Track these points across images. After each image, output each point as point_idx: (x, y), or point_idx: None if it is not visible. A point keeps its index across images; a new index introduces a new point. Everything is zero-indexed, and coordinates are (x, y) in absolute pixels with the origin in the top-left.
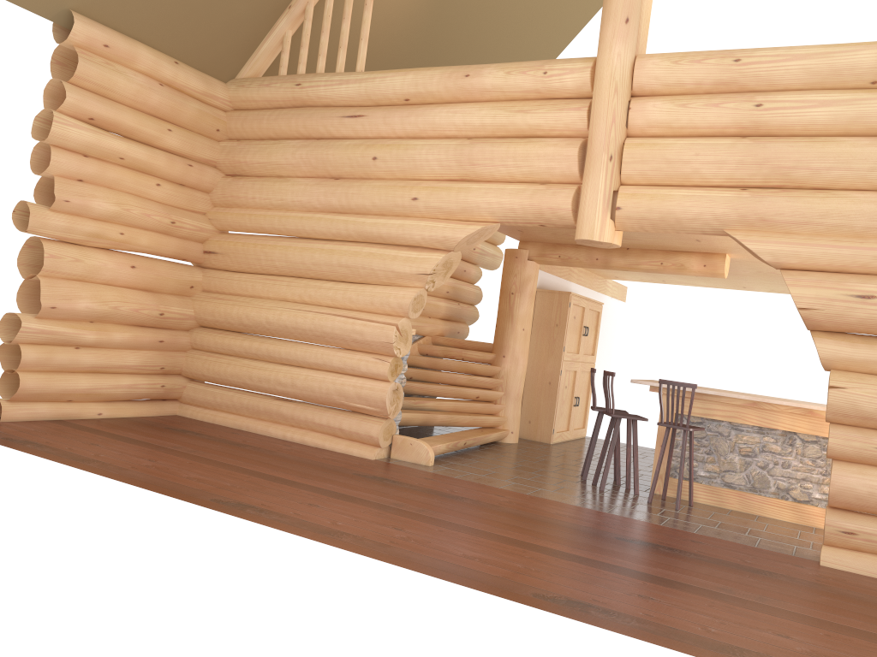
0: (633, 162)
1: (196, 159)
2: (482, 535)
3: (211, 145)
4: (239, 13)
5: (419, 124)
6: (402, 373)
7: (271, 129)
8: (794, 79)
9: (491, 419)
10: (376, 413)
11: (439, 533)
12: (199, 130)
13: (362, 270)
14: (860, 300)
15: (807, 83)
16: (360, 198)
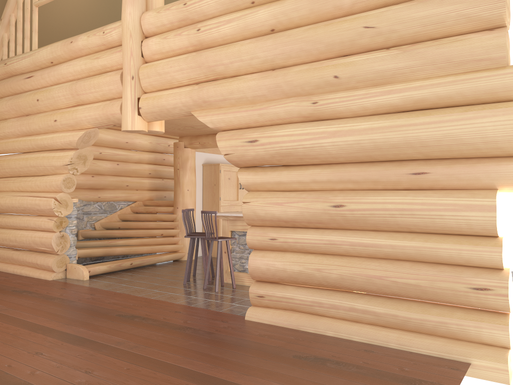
0: (144, 78)
1: None
2: (10, 322)
3: None
4: None
5: (56, 76)
6: (72, 226)
7: None
8: (214, 10)
9: (168, 247)
10: (52, 252)
11: None
12: None
13: (41, 167)
14: (250, 144)
15: (221, 10)
16: (34, 125)
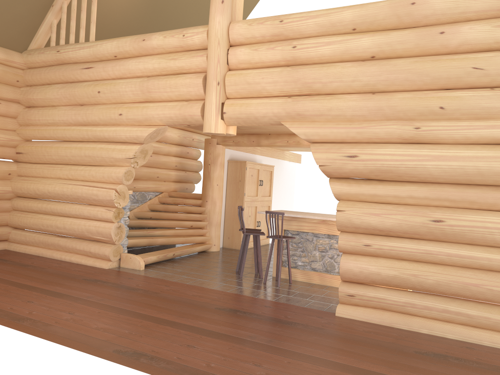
0: (231, 85)
1: (4, 99)
2: (124, 313)
3: (13, 90)
4: (19, 11)
5: (121, 70)
6: (126, 216)
7: (47, 78)
8: (312, 30)
9: (198, 238)
10: (108, 241)
11: (96, 314)
12: (4, 82)
13: (97, 158)
14: (349, 158)
15: (319, 32)
16: (93, 116)
